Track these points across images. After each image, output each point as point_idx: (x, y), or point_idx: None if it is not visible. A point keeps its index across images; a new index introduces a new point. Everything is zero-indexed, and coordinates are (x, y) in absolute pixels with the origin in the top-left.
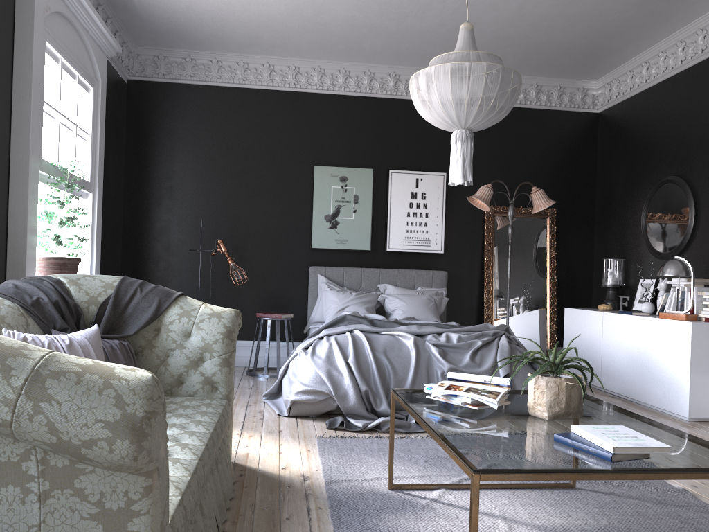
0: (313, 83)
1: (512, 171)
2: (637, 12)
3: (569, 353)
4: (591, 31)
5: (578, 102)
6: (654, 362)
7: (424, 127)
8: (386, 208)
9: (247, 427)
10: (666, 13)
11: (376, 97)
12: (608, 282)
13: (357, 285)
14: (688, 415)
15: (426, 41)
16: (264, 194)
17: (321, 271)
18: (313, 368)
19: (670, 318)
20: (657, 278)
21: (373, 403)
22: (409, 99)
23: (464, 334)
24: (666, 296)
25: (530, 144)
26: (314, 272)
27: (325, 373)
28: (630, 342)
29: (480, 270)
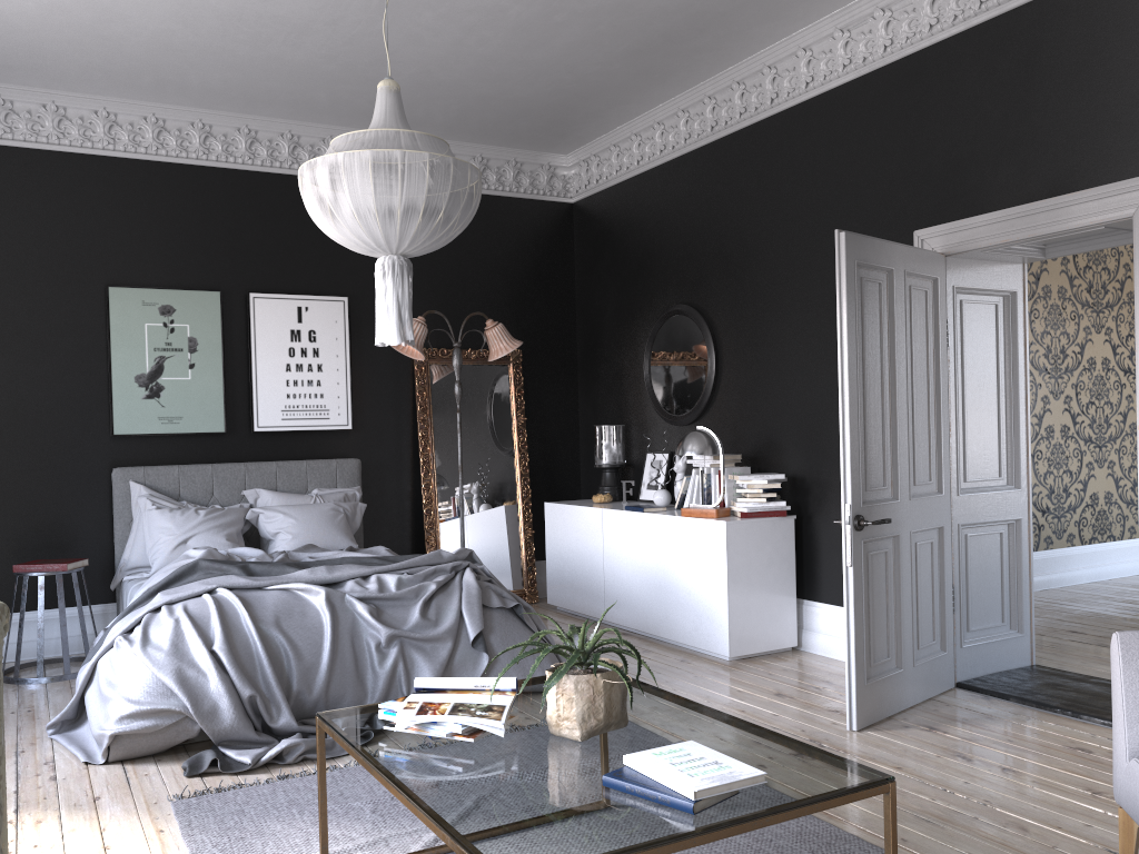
0: (95, 138)
1: (452, 292)
2: (625, 65)
3: (556, 571)
4: (562, 86)
5: (543, 187)
6: (679, 580)
7: (305, 221)
8: (249, 359)
9: (27, 803)
10: (664, 70)
11: (217, 167)
12: (604, 460)
13: (206, 495)
14: (729, 654)
15: (303, 81)
16: (10, 340)
17: (137, 476)
18: (149, 669)
19: (696, 515)
20: (670, 452)
21: (266, 716)
22: (277, 172)
23: (407, 575)
24: (687, 481)
25: (477, 250)
26: (123, 478)
27: (172, 675)
28: (644, 552)
29: (412, 452)
